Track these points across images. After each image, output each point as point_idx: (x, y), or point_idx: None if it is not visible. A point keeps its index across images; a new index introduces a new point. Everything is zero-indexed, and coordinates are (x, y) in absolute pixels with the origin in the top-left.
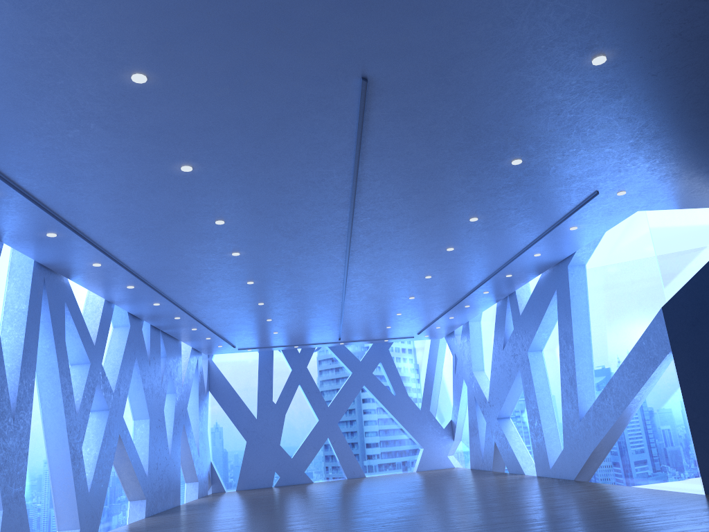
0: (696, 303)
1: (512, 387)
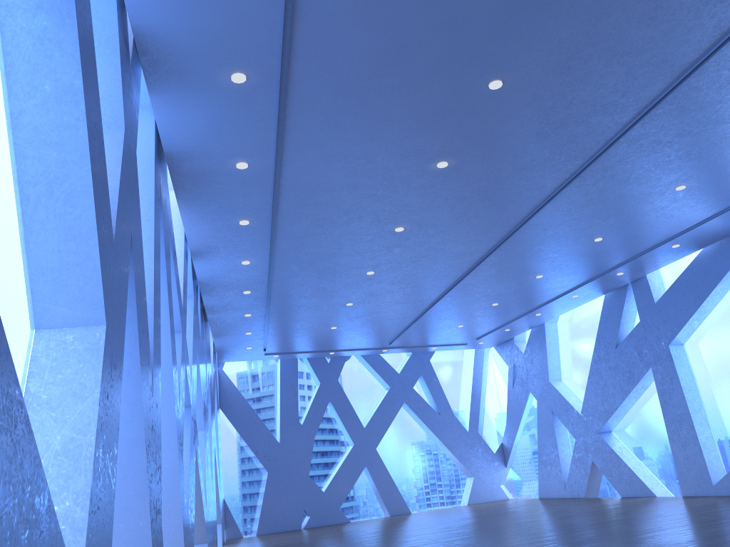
0: None
1: (631, 392)
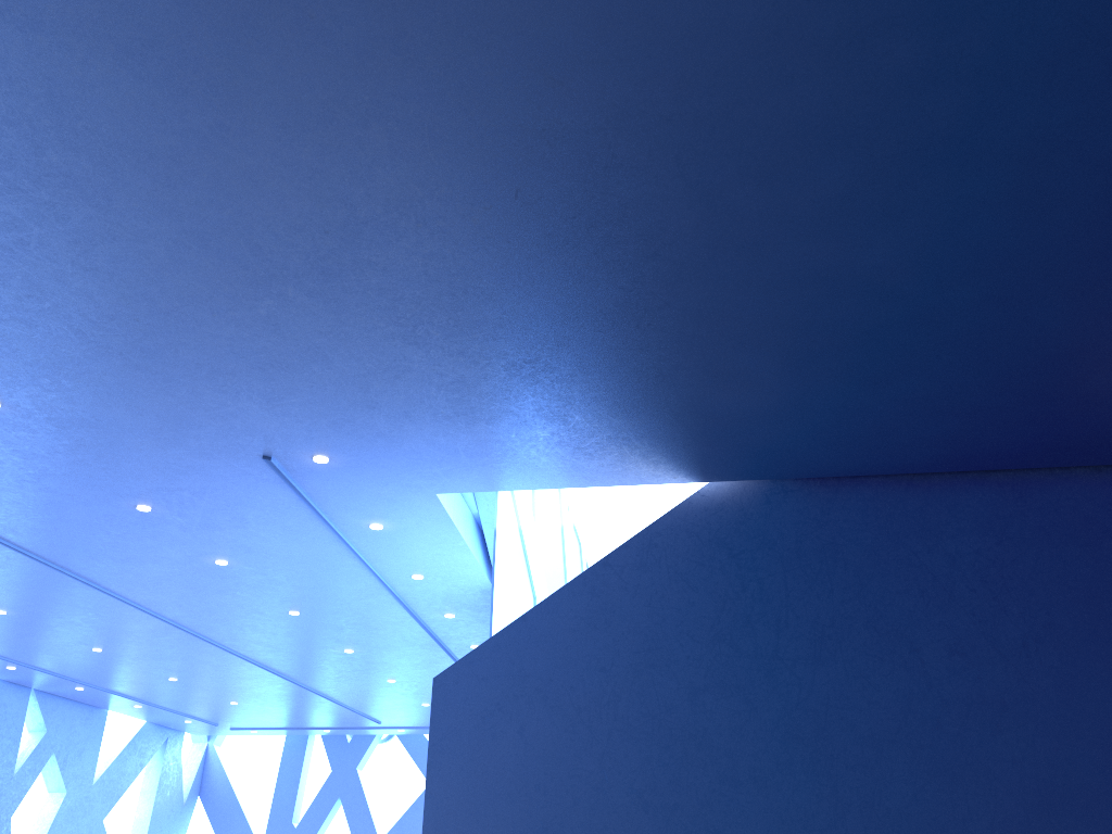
0: (506, 674)
1: None
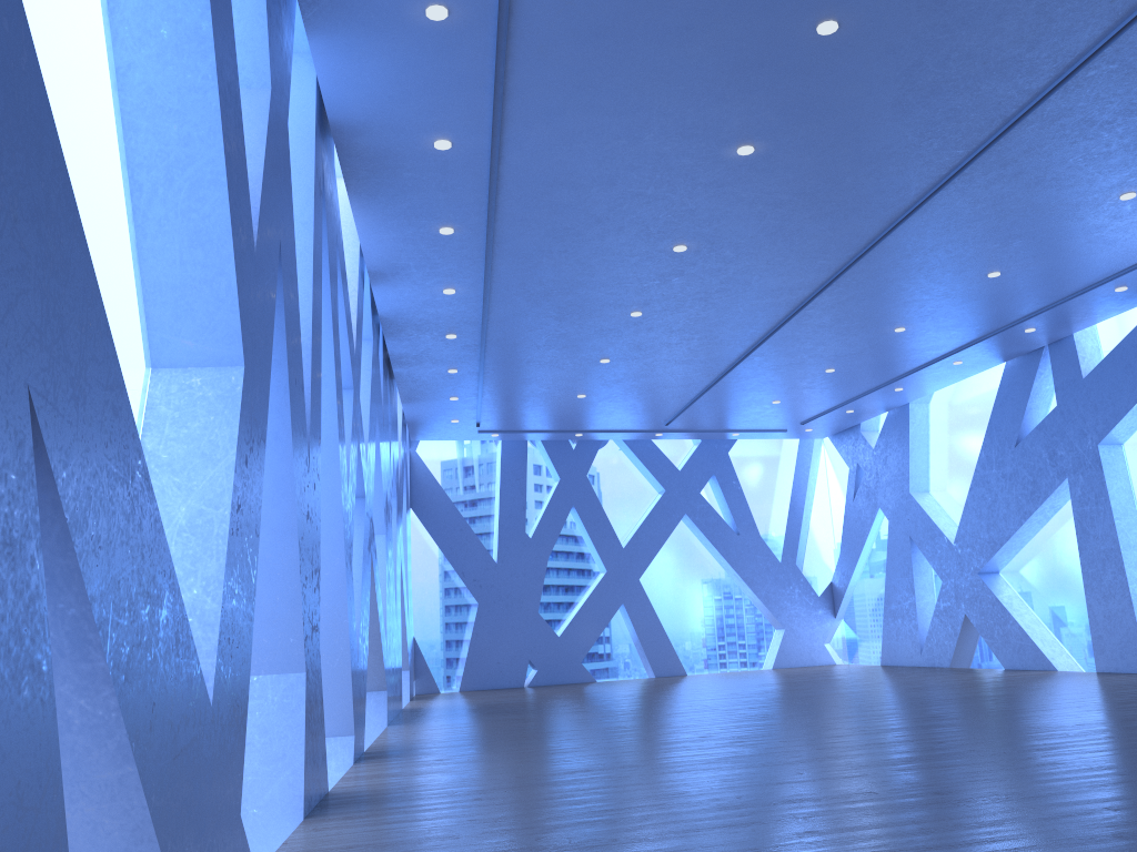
0: None
1: (1034, 514)
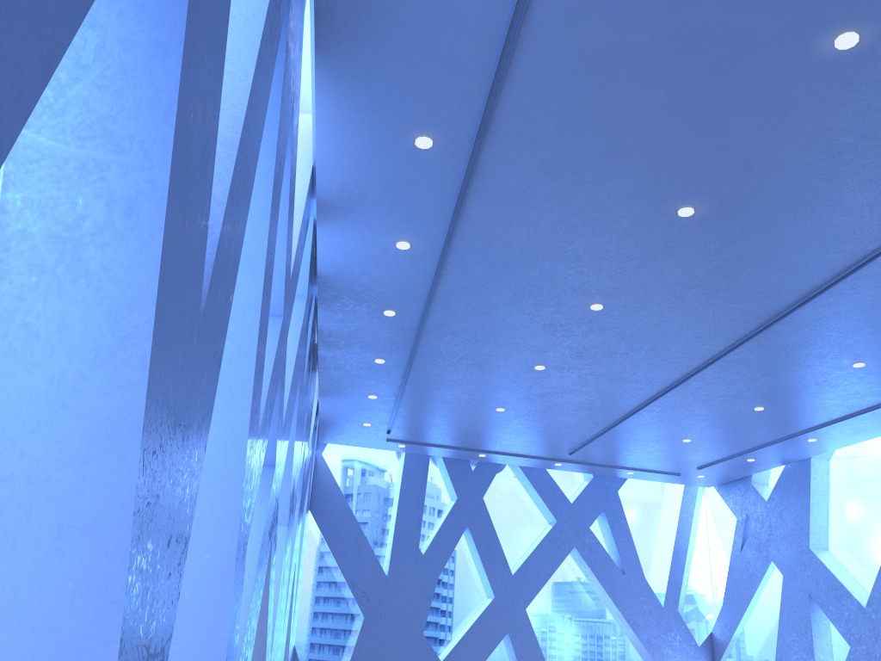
0: None
1: None
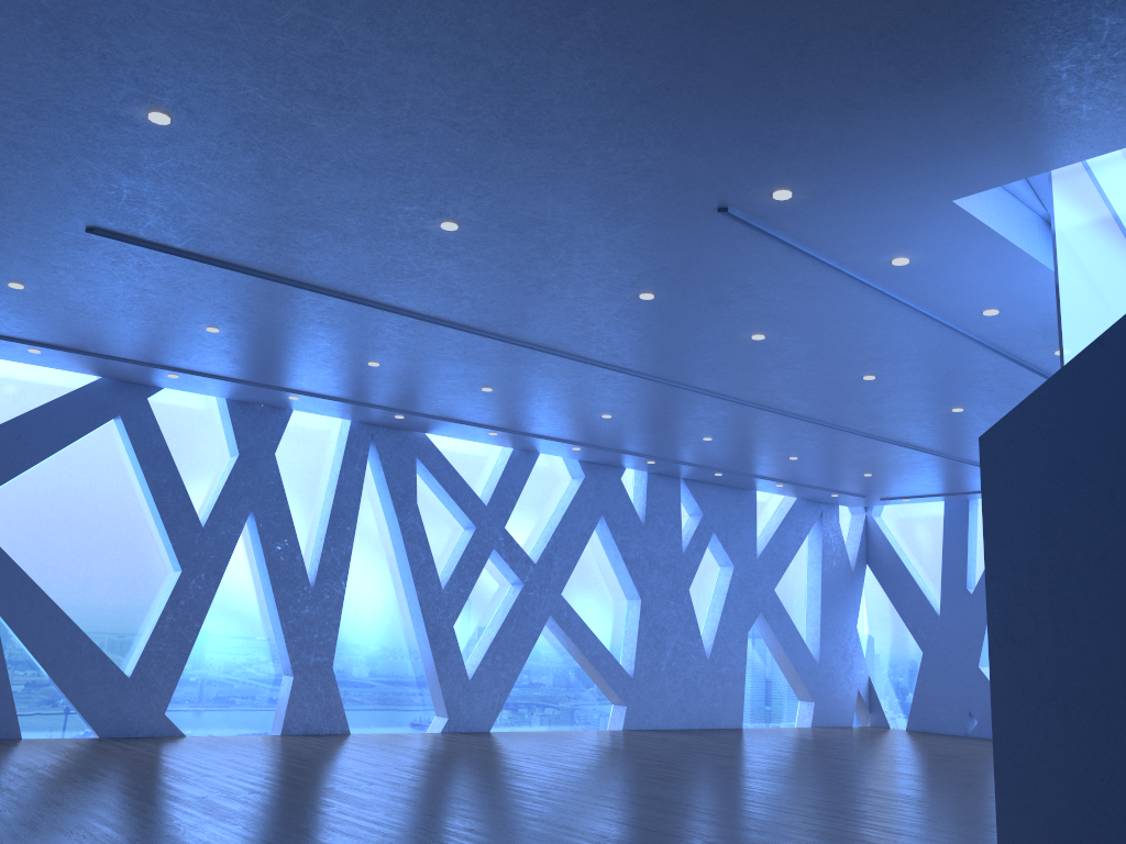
0: (1080, 421)
1: None
